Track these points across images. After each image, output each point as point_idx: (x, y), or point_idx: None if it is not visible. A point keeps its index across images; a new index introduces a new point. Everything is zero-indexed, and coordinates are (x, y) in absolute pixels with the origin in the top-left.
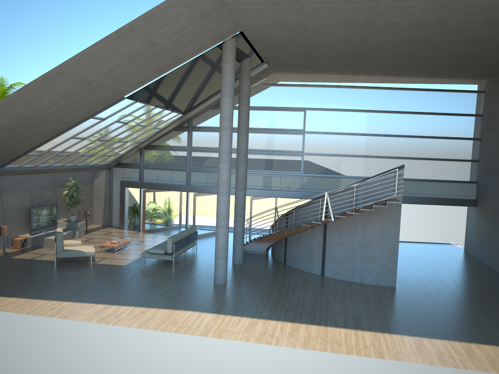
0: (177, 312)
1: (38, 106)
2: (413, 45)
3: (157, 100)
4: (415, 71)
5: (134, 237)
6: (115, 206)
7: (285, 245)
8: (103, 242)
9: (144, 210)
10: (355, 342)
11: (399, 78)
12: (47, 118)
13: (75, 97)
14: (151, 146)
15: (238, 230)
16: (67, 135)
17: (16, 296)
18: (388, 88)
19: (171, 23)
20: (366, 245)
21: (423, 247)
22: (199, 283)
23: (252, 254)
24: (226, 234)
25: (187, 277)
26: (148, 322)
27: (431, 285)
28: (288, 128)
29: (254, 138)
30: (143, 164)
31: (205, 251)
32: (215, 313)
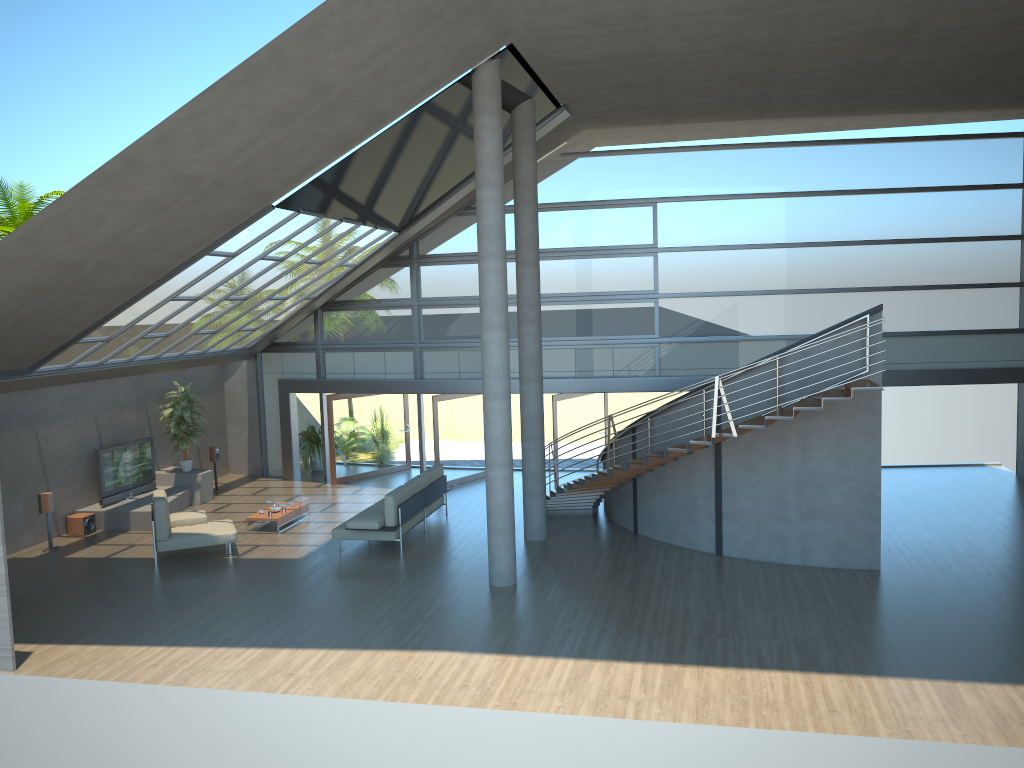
0: (417, 657)
1: (94, 239)
2: (886, 42)
3: (342, 205)
4: (888, 101)
5: (315, 496)
6: (271, 433)
7: (633, 493)
8: (251, 510)
9: (332, 438)
10: (809, 700)
11: (853, 118)
12: (114, 261)
13: (170, 213)
14: (337, 304)
15: (532, 469)
16: (161, 293)
17: (79, 642)
18: (829, 143)
19: (360, 38)
20: (809, 484)
21: (926, 475)
22: (459, 588)
23: (565, 517)
24: (509, 480)
25: (432, 576)
26: (358, 683)
27: (958, 560)
28: (622, 245)
29: (551, 271)
30: (324, 343)
31: (465, 516)
32: (497, 653)
